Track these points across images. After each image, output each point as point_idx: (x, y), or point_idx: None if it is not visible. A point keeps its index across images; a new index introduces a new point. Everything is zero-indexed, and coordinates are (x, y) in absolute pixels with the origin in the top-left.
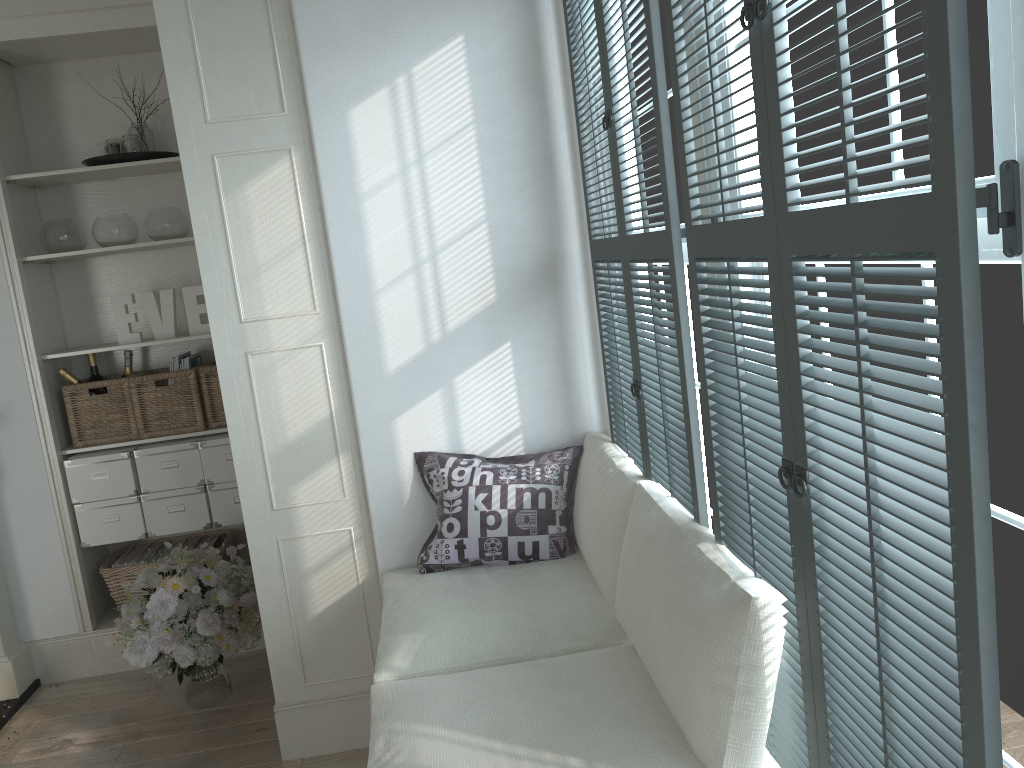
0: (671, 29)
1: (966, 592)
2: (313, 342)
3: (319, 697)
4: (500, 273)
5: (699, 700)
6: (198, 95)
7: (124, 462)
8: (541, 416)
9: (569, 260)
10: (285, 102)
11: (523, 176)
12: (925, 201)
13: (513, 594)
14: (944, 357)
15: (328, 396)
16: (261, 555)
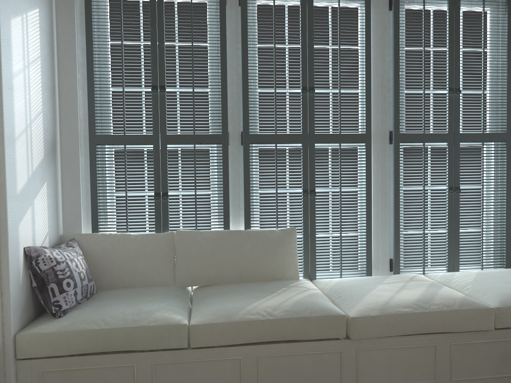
0: (247, 78)
1: (369, 194)
2: None
3: None
4: (45, 142)
5: (288, 261)
6: None
7: None
8: (52, 225)
9: (57, 143)
10: None
11: (49, 93)
12: (363, 134)
13: (135, 297)
14: (366, 158)
15: None
16: None
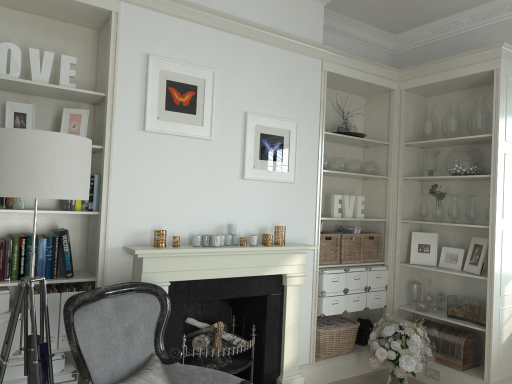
0: None
1: None
2: None
3: (500, 379)
4: None
5: None
6: (504, 130)
7: (344, 274)
8: None
9: None
10: None
11: None
12: None
13: None
14: None
15: None
16: (495, 315)
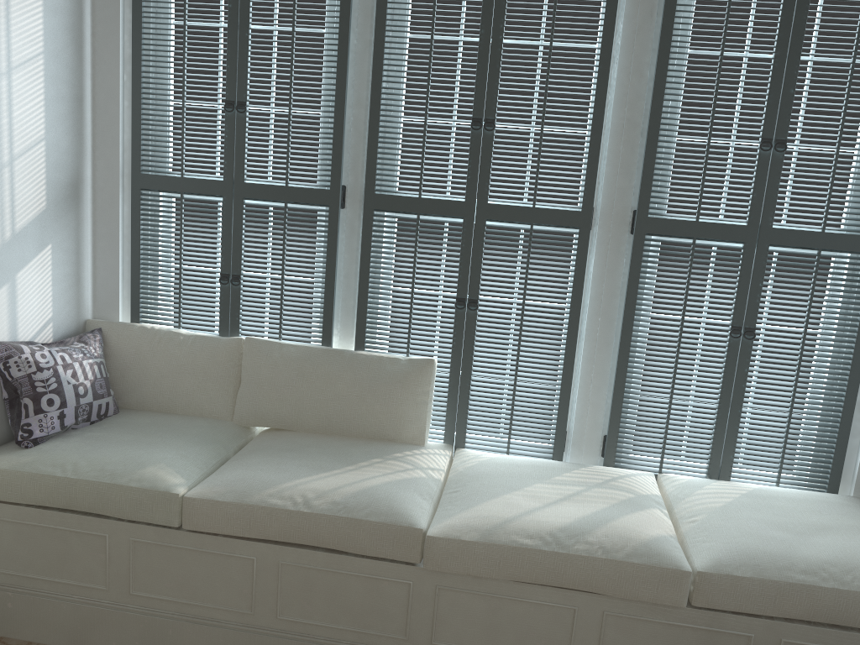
0: (378, 97)
1: (574, 320)
2: None
3: None
4: (50, 185)
5: (409, 413)
6: None
7: None
8: (64, 307)
9: (85, 182)
10: None
11: (67, 108)
12: (578, 213)
13: (153, 432)
14: (578, 256)
15: None
16: None
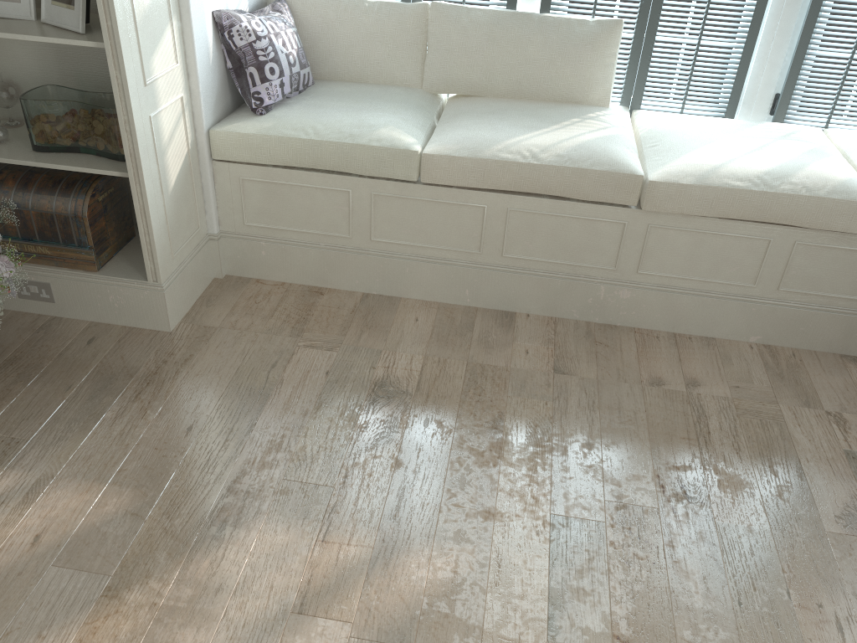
0: None
1: None
2: None
3: (180, 264)
4: None
5: (597, 76)
6: None
7: None
8: None
9: None
10: None
11: None
12: None
13: (361, 100)
14: None
15: None
16: (143, 137)
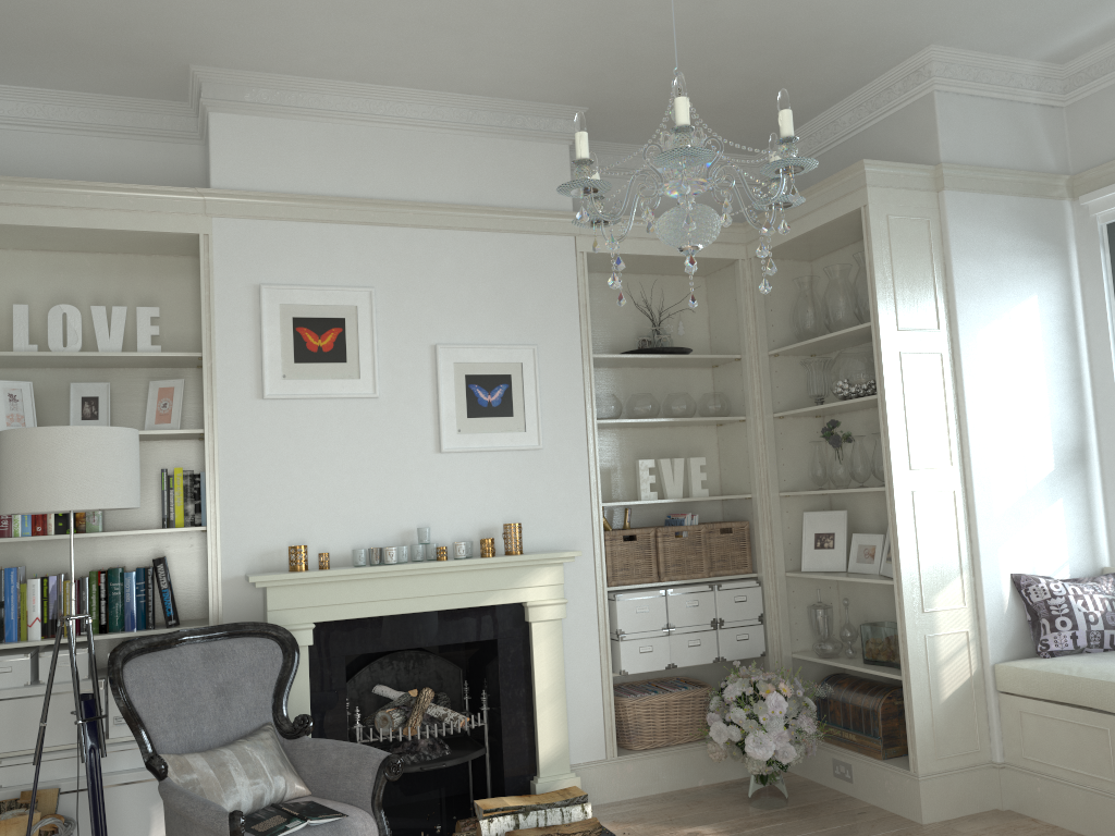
0: None
1: None
2: (949, 488)
3: (945, 769)
4: (1055, 451)
5: None
6: (893, 311)
7: (661, 598)
8: (1078, 553)
9: (1090, 446)
10: (939, 323)
11: (1066, 388)
12: None
13: None
14: None
15: (956, 528)
16: (914, 648)
